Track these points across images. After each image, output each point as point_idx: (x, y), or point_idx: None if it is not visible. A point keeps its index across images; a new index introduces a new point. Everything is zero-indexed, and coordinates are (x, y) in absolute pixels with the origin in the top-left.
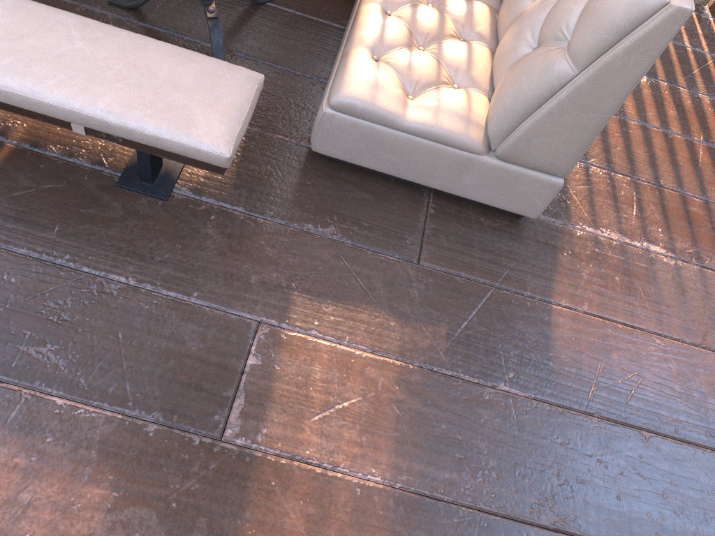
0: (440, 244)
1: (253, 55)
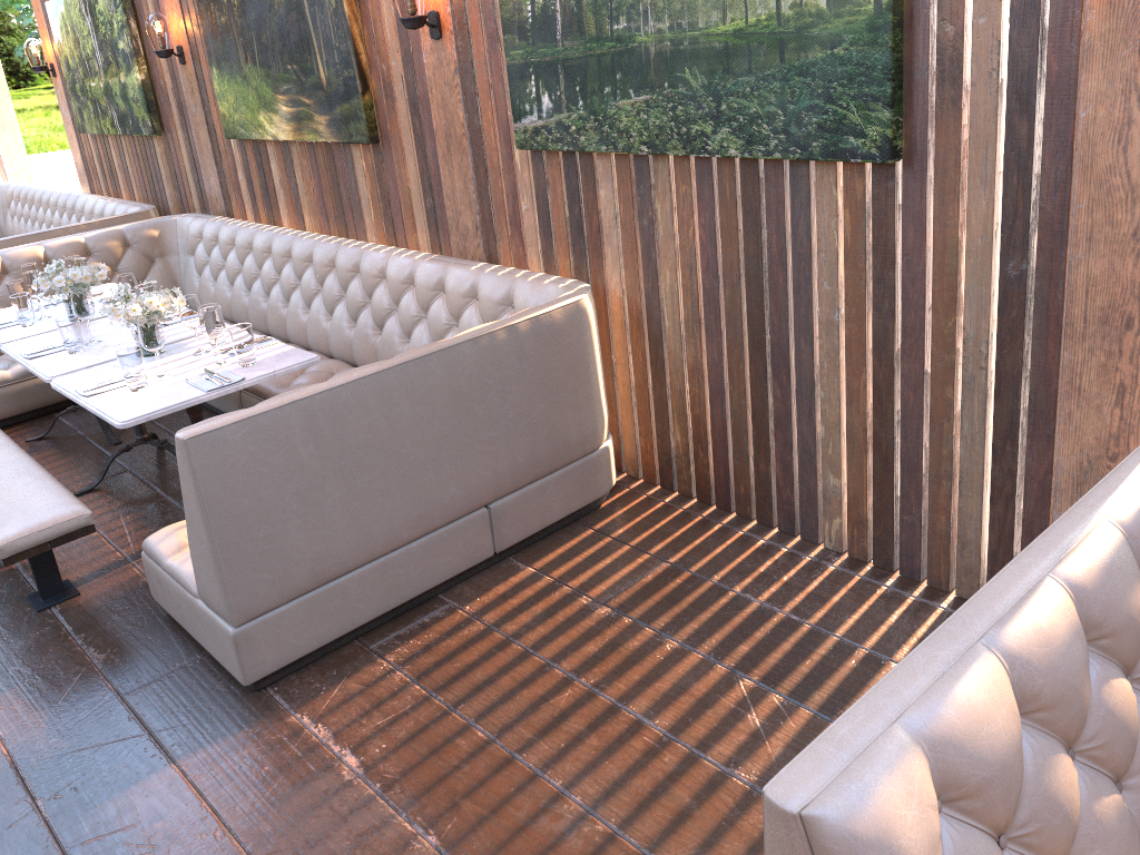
0: (158, 689)
1: None
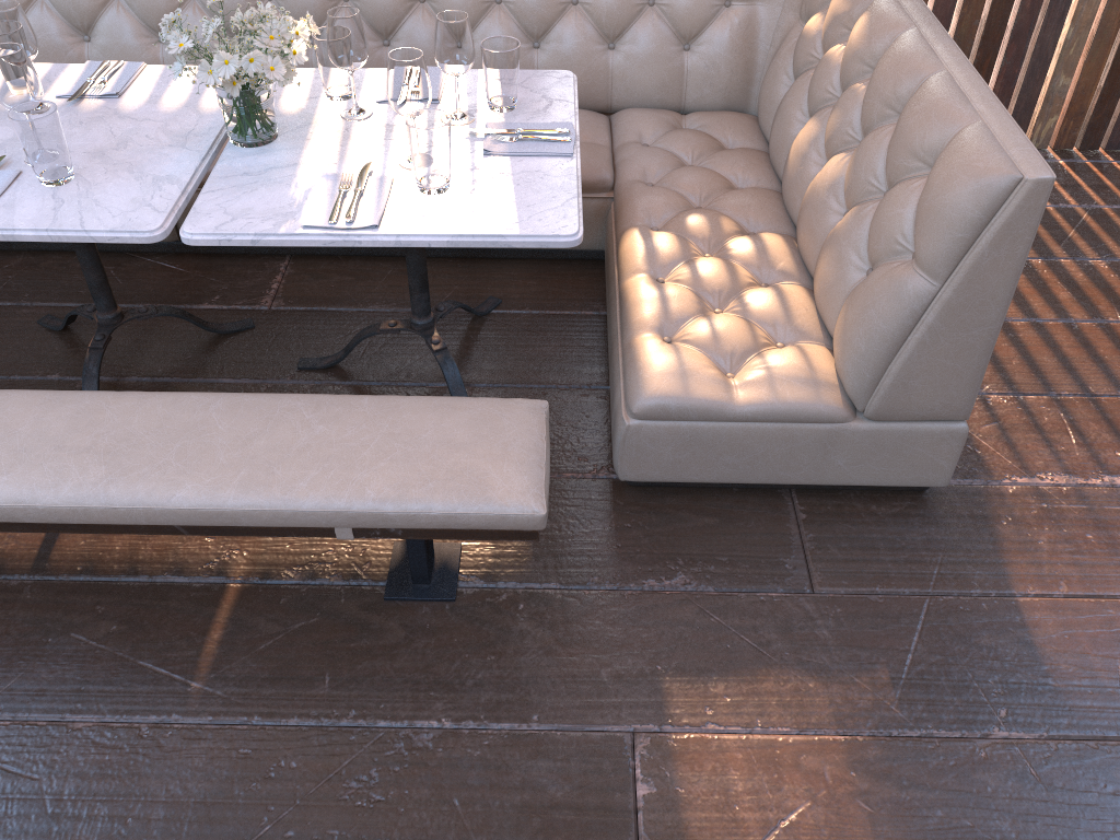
0: (831, 557)
1: (498, 380)
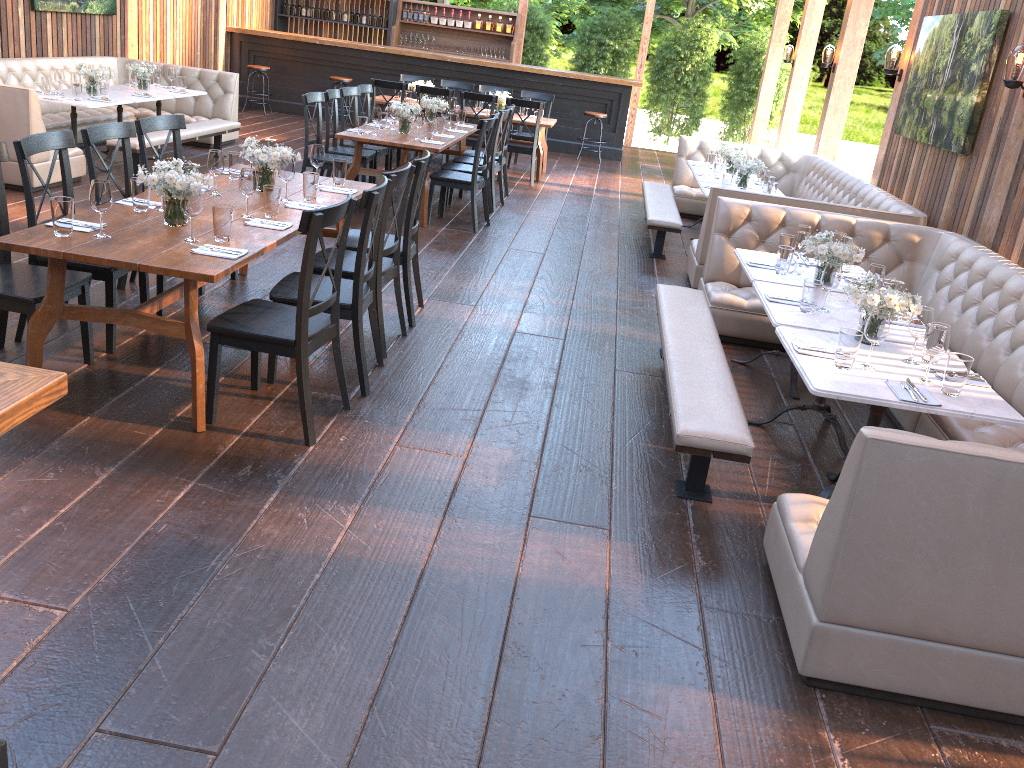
0: (729, 620)
1: None
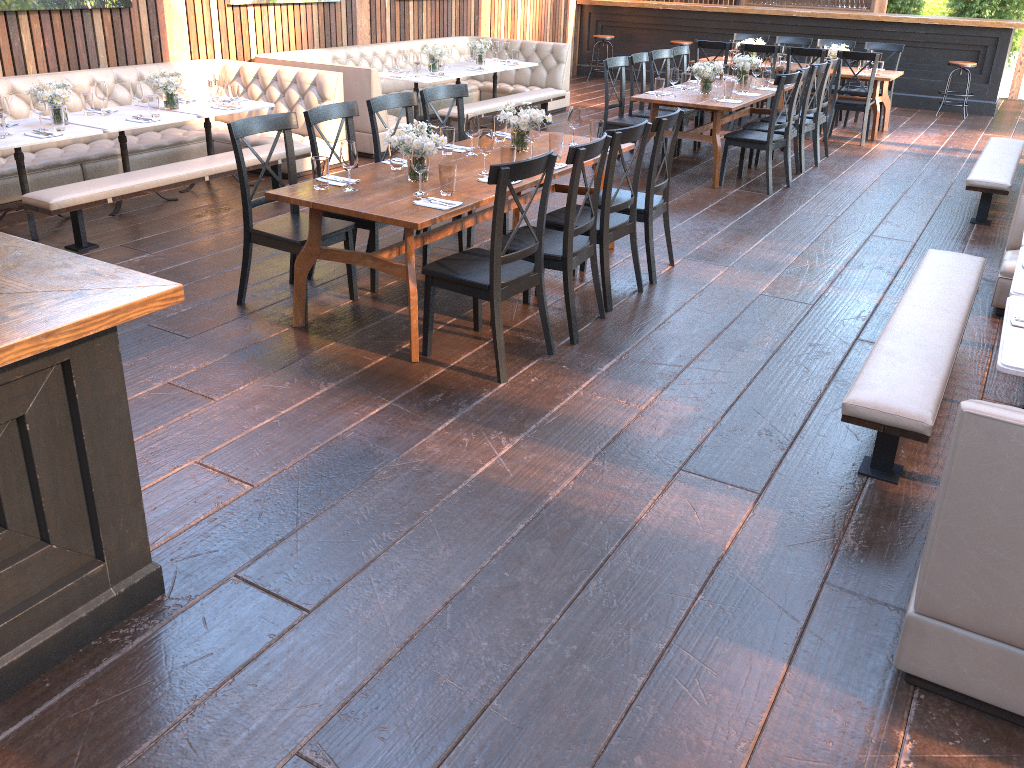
0: (849, 602)
1: None
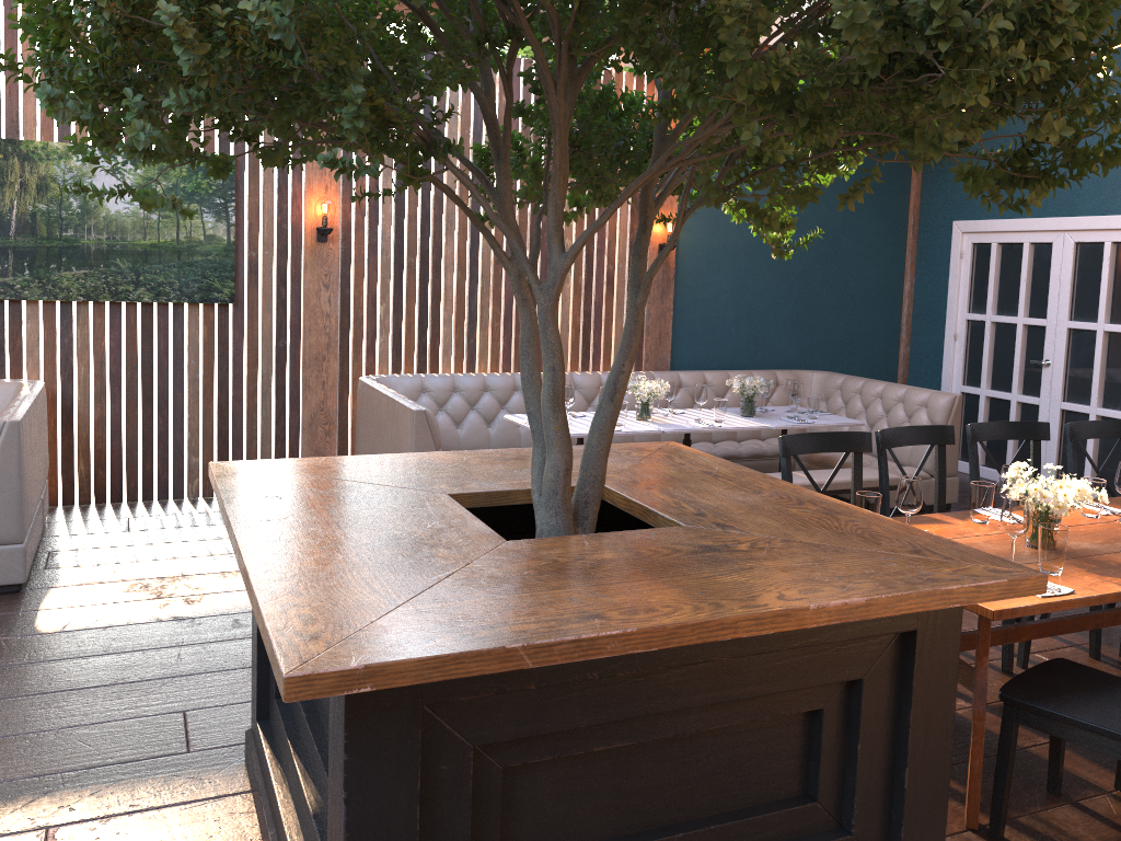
0: None
1: None
